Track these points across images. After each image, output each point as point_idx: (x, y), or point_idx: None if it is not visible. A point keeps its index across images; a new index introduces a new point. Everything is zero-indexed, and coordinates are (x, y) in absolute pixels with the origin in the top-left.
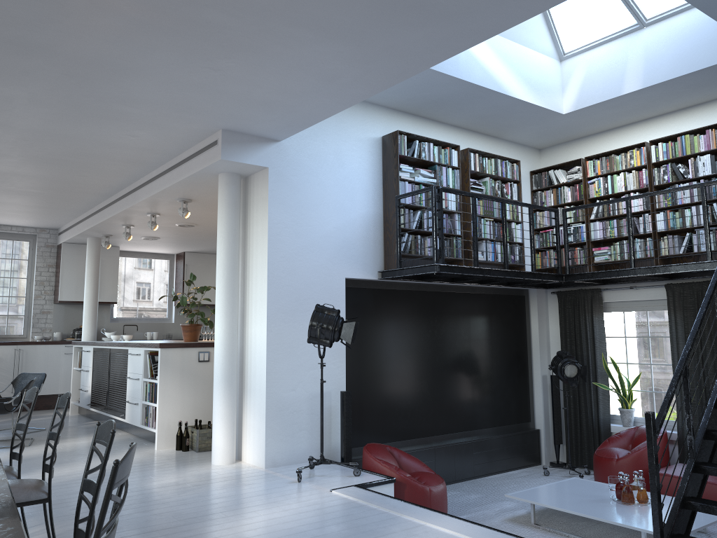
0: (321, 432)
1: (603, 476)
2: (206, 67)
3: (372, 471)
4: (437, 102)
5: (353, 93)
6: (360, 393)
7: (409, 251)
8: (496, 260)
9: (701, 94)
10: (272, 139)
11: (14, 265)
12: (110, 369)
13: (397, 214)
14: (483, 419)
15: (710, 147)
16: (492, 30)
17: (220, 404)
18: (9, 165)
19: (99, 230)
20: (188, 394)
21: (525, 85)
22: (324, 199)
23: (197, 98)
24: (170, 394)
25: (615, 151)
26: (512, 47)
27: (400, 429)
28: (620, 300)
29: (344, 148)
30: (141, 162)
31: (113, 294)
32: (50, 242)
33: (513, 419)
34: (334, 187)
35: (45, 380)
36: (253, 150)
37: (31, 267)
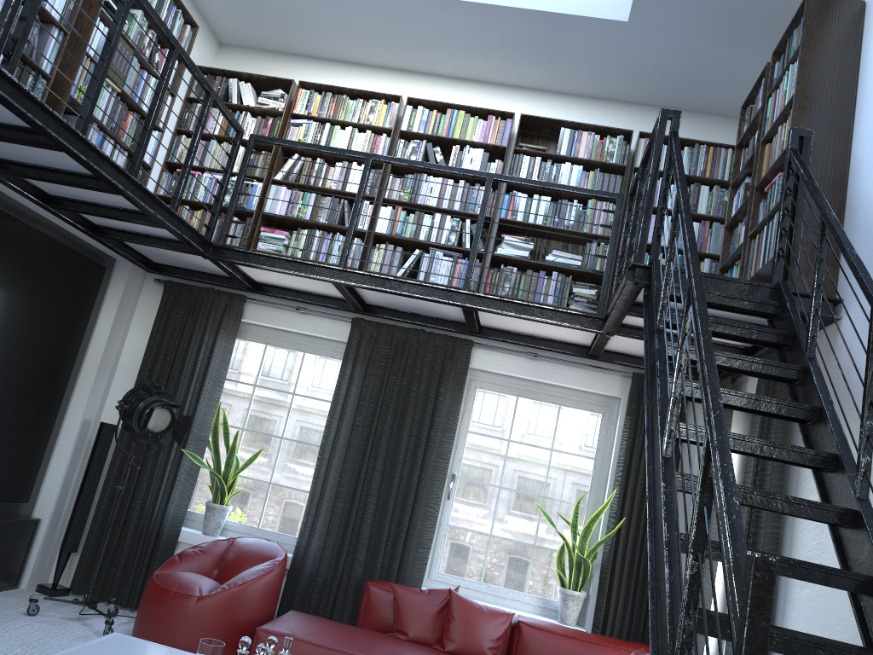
0: None
1: (160, 627)
2: None
3: None
4: None
5: None
6: None
7: None
8: None
9: (500, 64)
10: None
11: None
12: None
13: None
14: None
15: (487, 140)
16: None
17: None
18: None
19: None
20: None
21: None
22: None
23: None
24: None
25: (350, 93)
26: None
27: None
28: (271, 324)
29: None
30: None
31: None
32: None
33: None
34: None
35: None
36: None
37: None
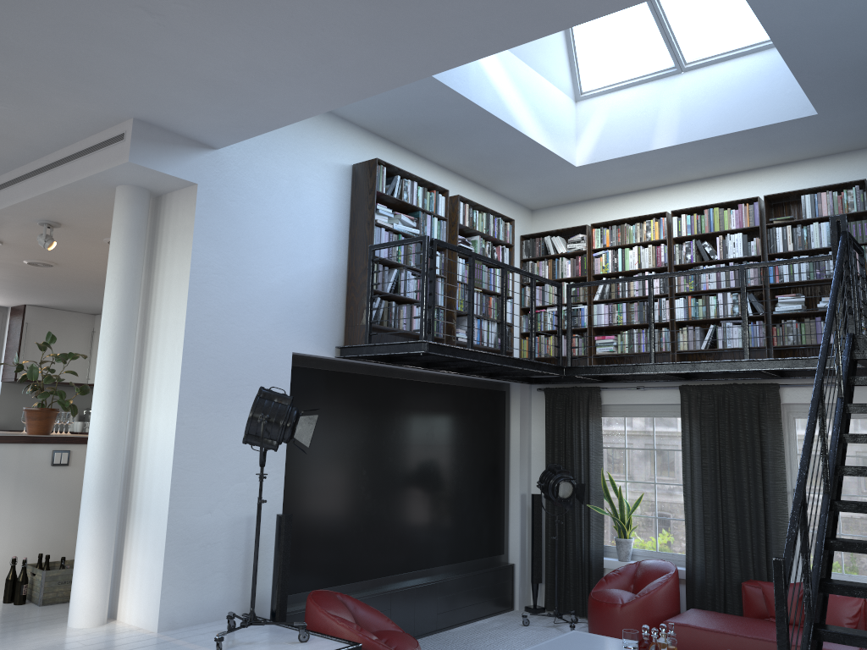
0: (253, 577)
1: (603, 626)
2: (138, 6)
3: (325, 634)
4: (429, 129)
5: (350, 87)
6: (299, 516)
7: (380, 323)
8: (481, 344)
9: (735, 162)
10: (205, 145)
11: None
12: None
13: (370, 269)
14: (450, 552)
15: (742, 225)
16: (576, 16)
17: (91, 533)
18: None
19: None
20: (31, 515)
21: (539, 123)
22: (272, 239)
23: (109, 59)
24: (1, 515)
25: (629, 220)
26: (527, 73)
27: (348, 567)
28: (622, 402)
29: (304, 173)
30: None
31: None
32: None
33: (485, 551)
34: (286, 224)
35: None
36: (178, 156)
37: None
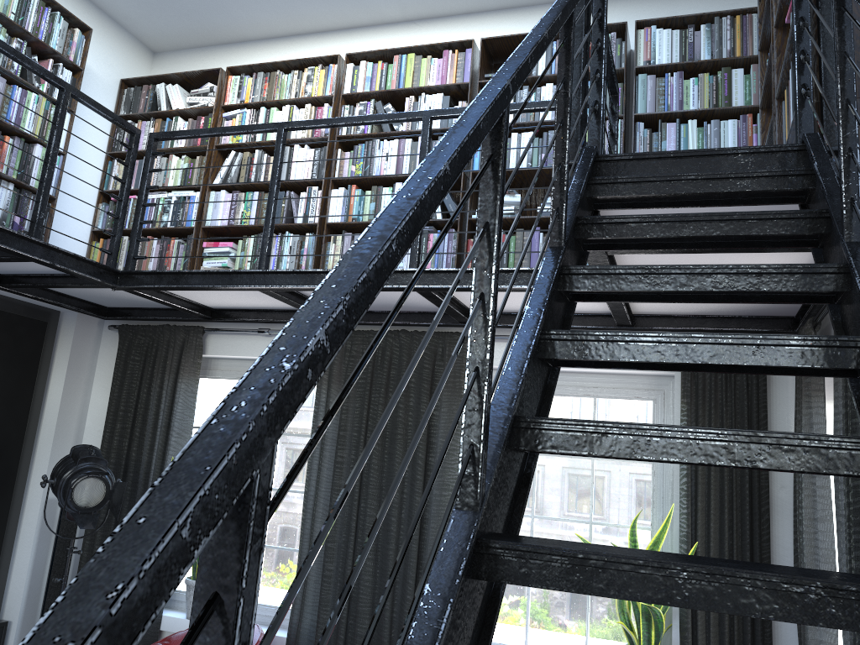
0: None
1: None
2: None
3: None
4: None
5: None
6: None
7: None
8: None
9: None
10: None
11: None
12: None
13: None
14: None
15: (446, 81)
16: None
17: None
18: None
19: None
20: None
21: None
22: None
23: None
24: None
25: (285, 67)
26: None
27: None
28: (236, 354)
29: None
30: None
31: None
32: None
33: None
34: None
35: None
36: None
37: None
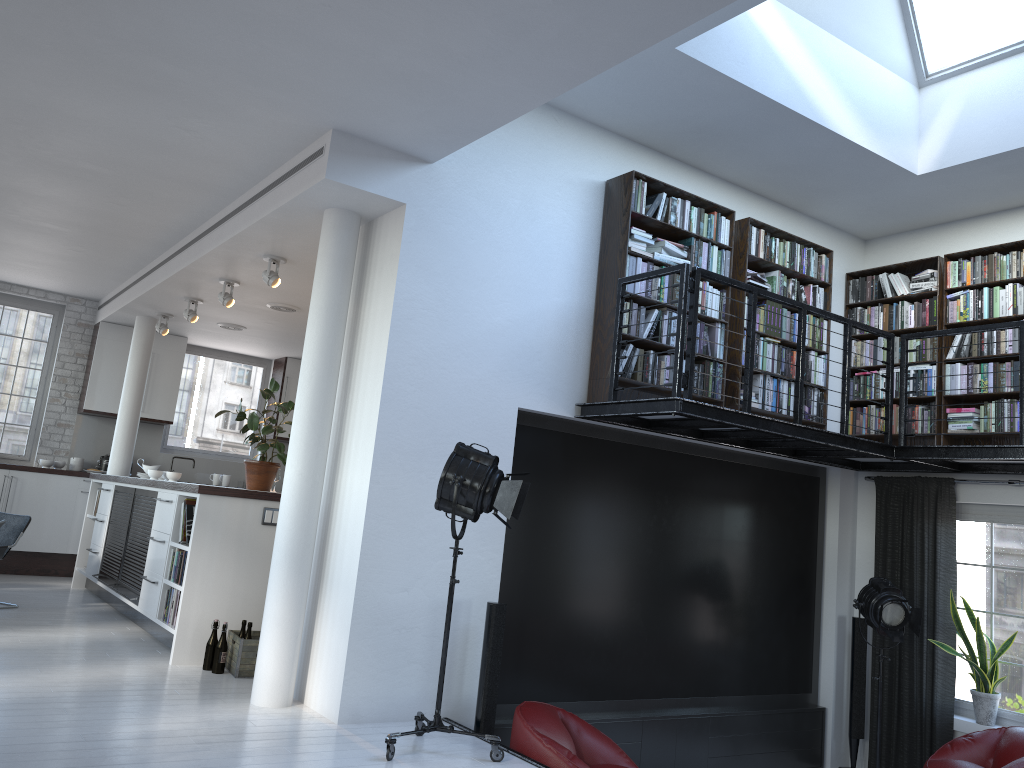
0: (440, 672)
1: None
2: None
3: (526, 756)
4: (705, 132)
5: (560, 68)
6: (523, 609)
7: (633, 376)
8: (778, 411)
9: None
10: (417, 158)
11: (25, 348)
12: (132, 522)
13: (618, 308)
14: (731, 680)
15: None
16: None
17: (278, 600)
18: (1, 172)
19: (151, 303)
20: (238, 577)
21: (858, 117)
22: (496, 270)
23: (287, 56)
24: (207, 573)
25: (1001, 248)
26: (841, 52)
27: (586, 680)
28: (987, 501)
29: (540, 191)
30: (208, 186)
31: (168, 409)
32: (84, 318)
33: (782, 685)
34: (515, 253)
35: (46, 530)
36: (384, 171)
37: (50, 354)
